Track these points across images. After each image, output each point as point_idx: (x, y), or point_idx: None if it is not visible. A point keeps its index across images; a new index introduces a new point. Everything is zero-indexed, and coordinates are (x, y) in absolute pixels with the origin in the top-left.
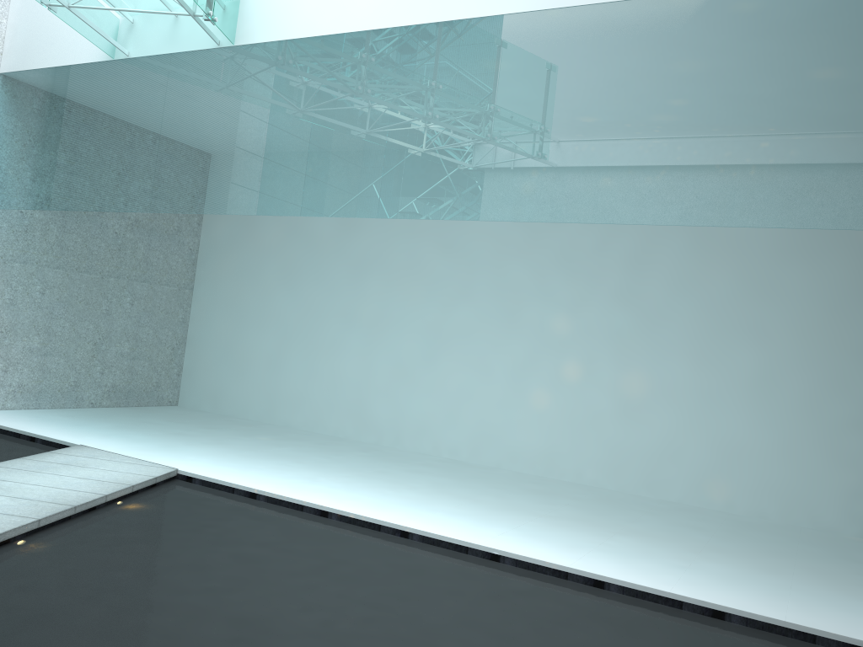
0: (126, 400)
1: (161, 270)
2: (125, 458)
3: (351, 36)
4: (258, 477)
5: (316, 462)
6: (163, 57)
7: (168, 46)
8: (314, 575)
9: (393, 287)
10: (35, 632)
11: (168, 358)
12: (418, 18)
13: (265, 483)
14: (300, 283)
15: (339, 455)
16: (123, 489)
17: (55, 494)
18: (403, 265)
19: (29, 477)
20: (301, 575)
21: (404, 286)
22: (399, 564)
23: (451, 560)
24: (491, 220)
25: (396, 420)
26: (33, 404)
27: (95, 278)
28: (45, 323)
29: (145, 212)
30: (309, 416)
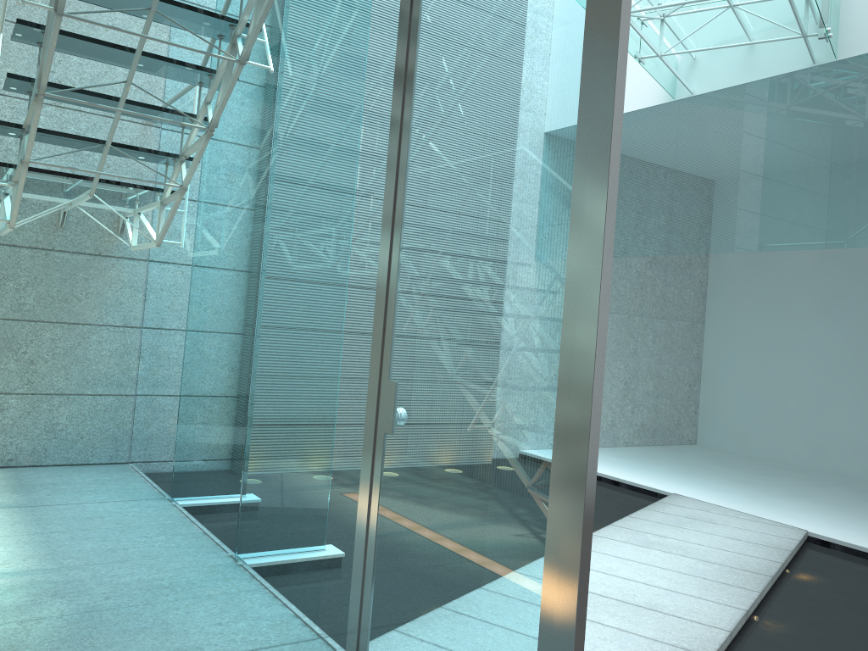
0: (653, 439)
1: (676, 306)
2: (736, 513)
3: None
4: None
5: None
6: (737, 88)
7: (743, 76)
8: None
9: None
10: None
11: (686, 395)
12: None
13: None
14: (844, 312)
15: None
16: (788, 556)
17: (733, 559)
18: None
19: (681, 533)
20: None
21: None
22: None
23: None
24: None
25: None
26: None
27: (623, 318)
28: None
29: None
30: None
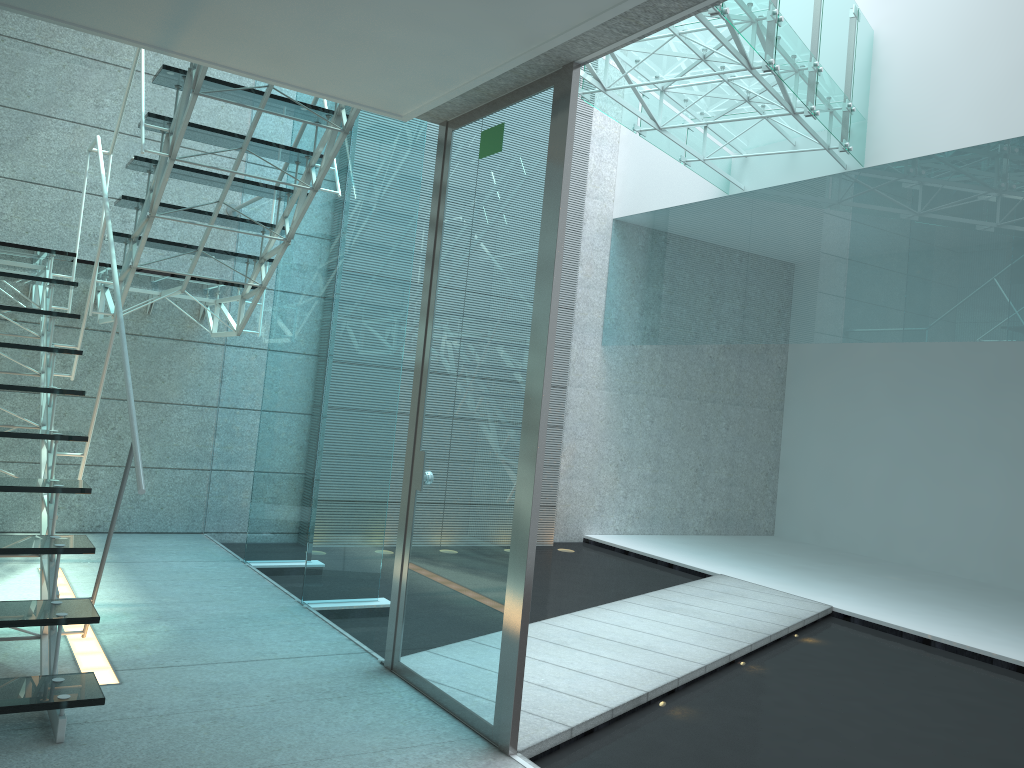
0: (726, 528)
1: (752, 392)
2: (772, 591)
3: (1011, 143)
4: (921, 621)
5: (975, 610)
6: (781, 188)
7: (786, 176)
8: None
9: None
10: (821, 742)
11: (763, 484)
12: None
13: (935, 630)
14: (914, 401)
15: (996, 603)
16: (797, 623)
17: (743, 622)
18: None
19: (707, 603)
20: None
21: None
22: None
23: None
24: None
25: None
26: (647, 530)
27: (694, 404)
28: (655, 450)
29: None
30: (938, 555)
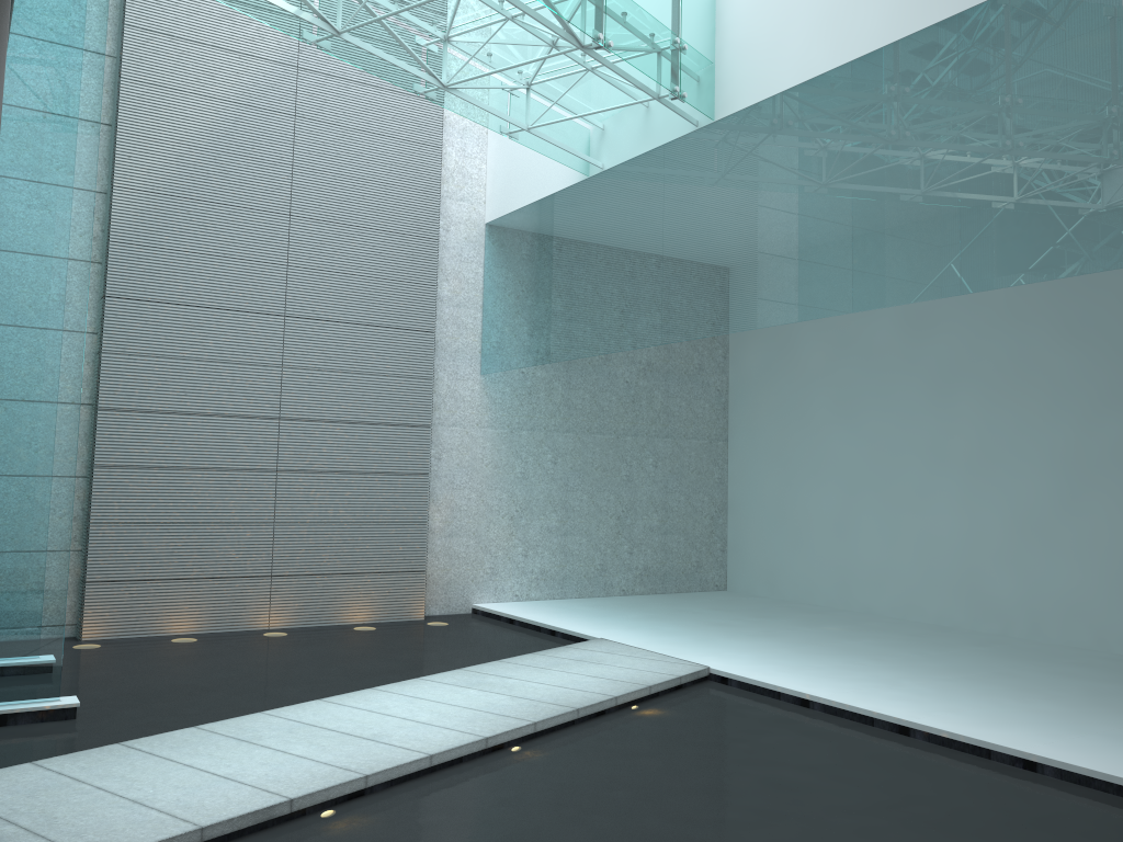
0: (663, 585)
1: (685, 421)
2: (647, 654)
3: (857, 64)
4: (813, 678)
5: (902, 660)
6: (638, 159)
7: (642, 145)
8: (875, 815)
9: (995, 403)
10: None
11: (707, 530)
12: (946, 9)
13: (822, 687)
14: (861, 415)
15: (939, 650)
16: (637, 691)
17: (558, 694)
18: (1006, 369)
19: (536, 674)
20: (854, 814)
21: (1012, 400)
22: (1015, 810)
23: (1108, 810)
24: (1103, 269)
25: (1028, 599)
26: (558, 593)
27: (609, 439)
28: (561, 496)
29: (657, 352)
30: (898, 597)
